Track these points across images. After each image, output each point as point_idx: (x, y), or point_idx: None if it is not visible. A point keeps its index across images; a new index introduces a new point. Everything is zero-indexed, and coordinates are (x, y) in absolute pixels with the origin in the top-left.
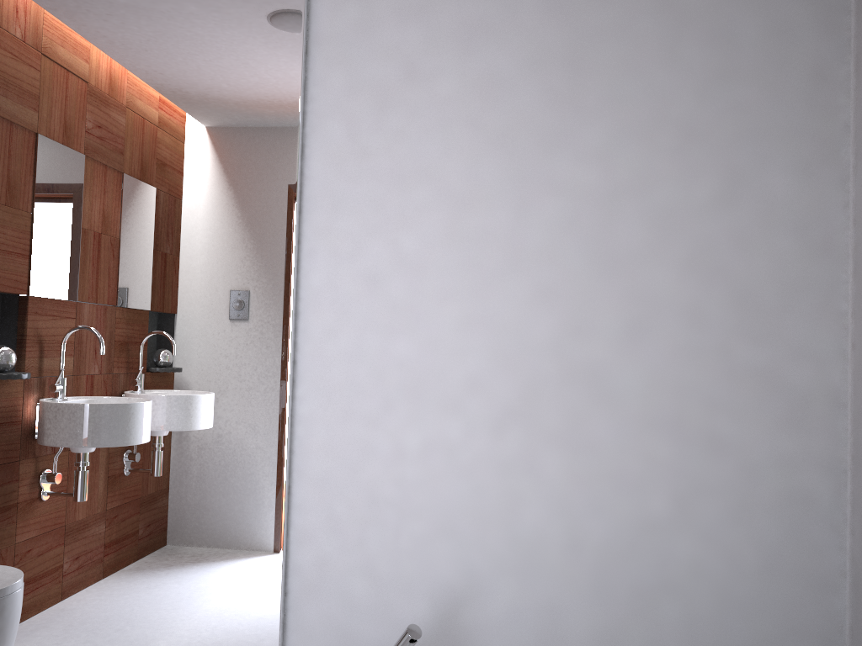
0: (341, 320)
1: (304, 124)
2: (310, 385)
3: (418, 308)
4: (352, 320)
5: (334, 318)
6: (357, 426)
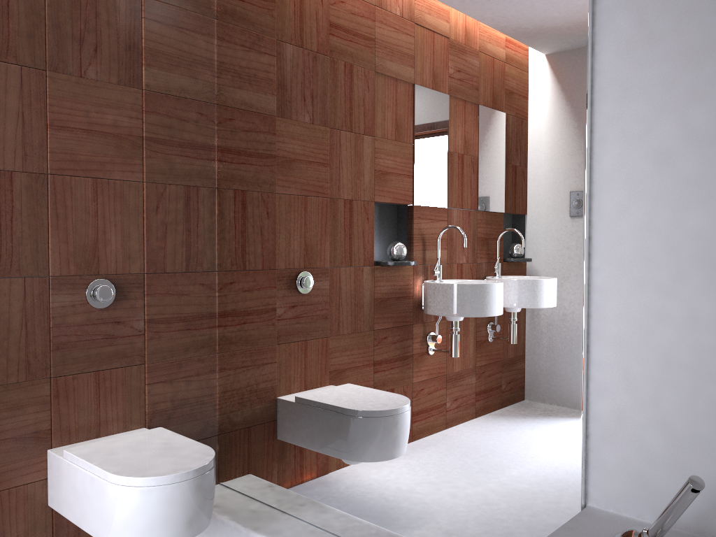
0: (632, 198)
1: (593, 23)
2: (604, 258)
3: (712, 180)
4: (643, 197)
5: (625, 196)
6: (649, 294)
